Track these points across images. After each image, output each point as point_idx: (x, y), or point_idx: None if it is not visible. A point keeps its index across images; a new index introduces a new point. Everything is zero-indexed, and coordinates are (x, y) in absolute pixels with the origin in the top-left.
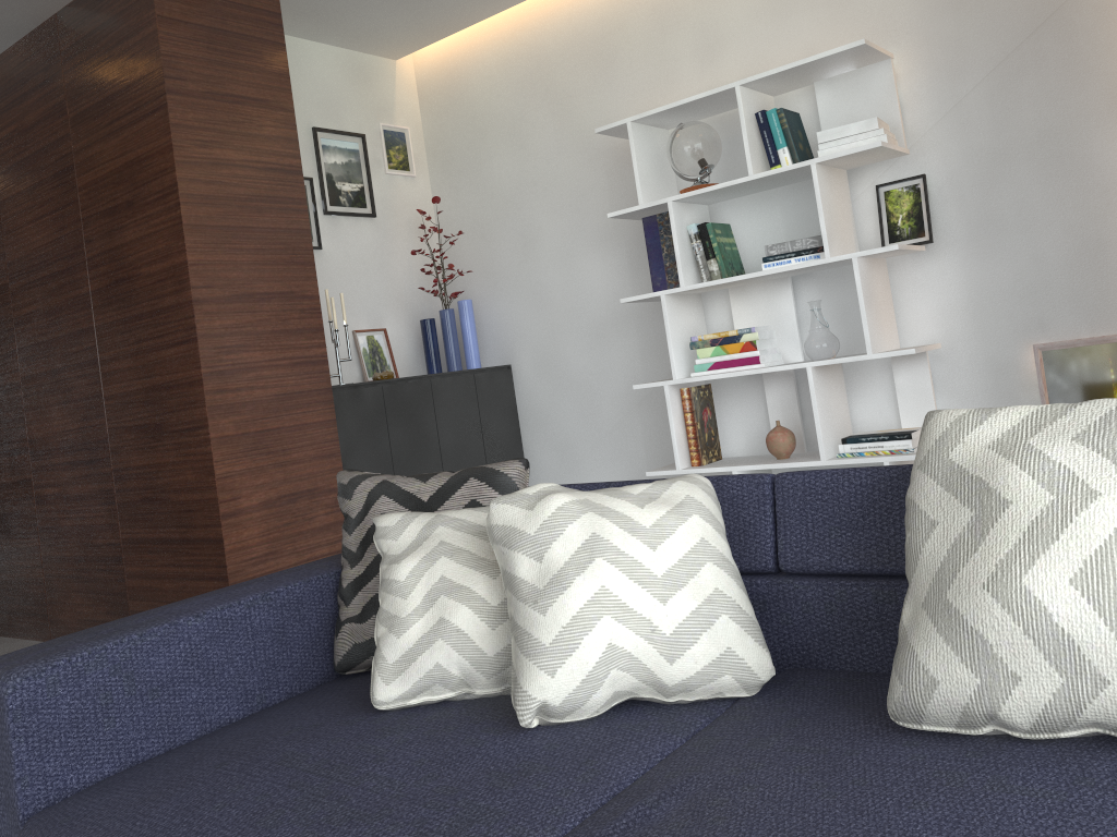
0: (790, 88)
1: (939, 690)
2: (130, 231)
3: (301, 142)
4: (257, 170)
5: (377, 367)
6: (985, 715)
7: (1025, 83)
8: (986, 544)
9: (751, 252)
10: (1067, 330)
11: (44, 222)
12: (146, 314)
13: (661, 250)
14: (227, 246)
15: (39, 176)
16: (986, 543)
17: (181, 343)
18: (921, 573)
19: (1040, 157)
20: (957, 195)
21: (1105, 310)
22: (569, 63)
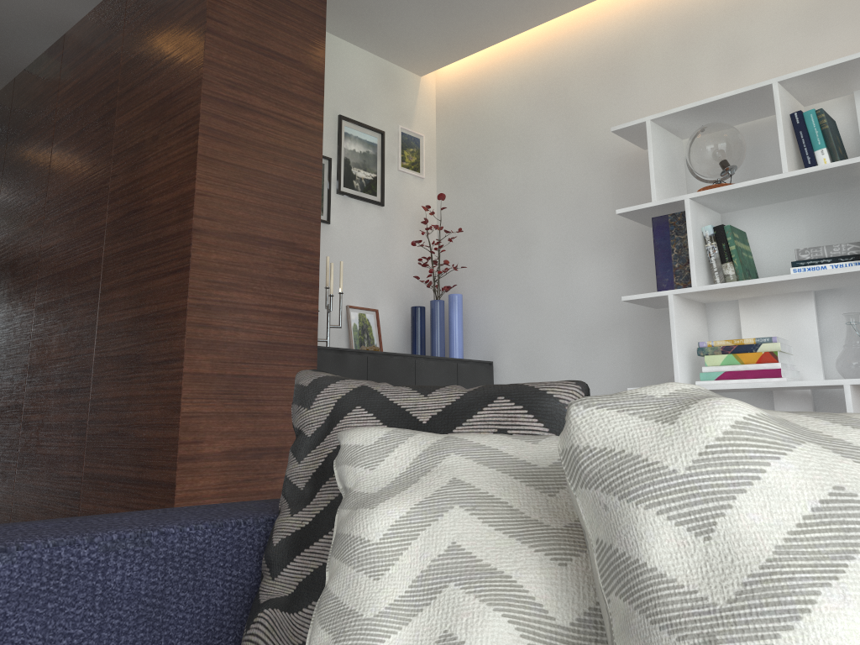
0: (825, 97)
1: None
2: (150, 164)
3: (326, 125)
4: (280, 122)
5: (365, 345)
6: None
7: None
8: None
9: (766, 263)
10: None
11: (82, 162)
12: (149, 244)
13: (670, 250)
14: (237, 185)
15: (87, 120)
16: None
17: (174, 272)
18: None
19: None
20: None
21: None
22: (584, 79)
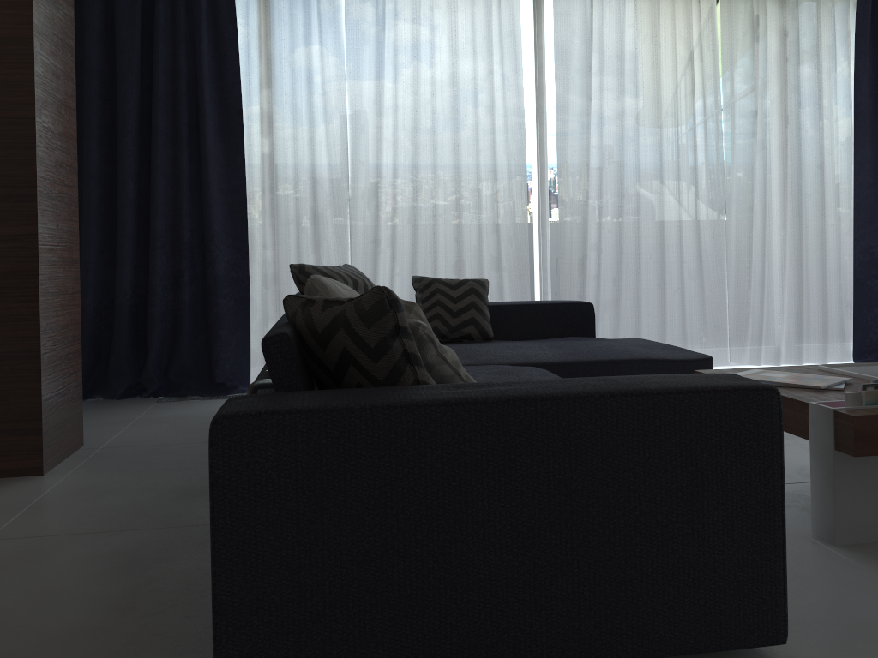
0: None
1: None
2: None
3: None
4: None
5: None
6: None
7: None
8: None
9: None
10: None
11: None
12: None
13: None
14: None
15: None
16: None
17: None
18: None
19: None
20: None
21: None
22: None
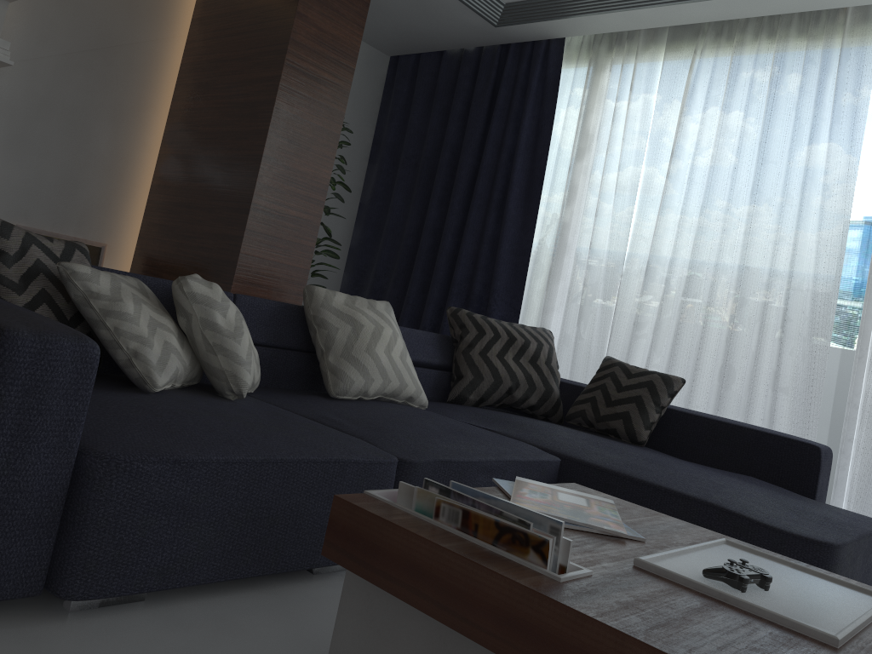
0: None
1: (355, 384)
2: None
3: None
4: None
5: None
6: (364, 391)
7: (78, 74)
8: (360, 338)
9: None
10: (39, 223)
11: None
12: None
13: None
14: None
15: None
16: (360, 337)
17: None
18: (337, 345)
19: (67, 119)
20: (10, 113)
21: (64, 219)
22: None
